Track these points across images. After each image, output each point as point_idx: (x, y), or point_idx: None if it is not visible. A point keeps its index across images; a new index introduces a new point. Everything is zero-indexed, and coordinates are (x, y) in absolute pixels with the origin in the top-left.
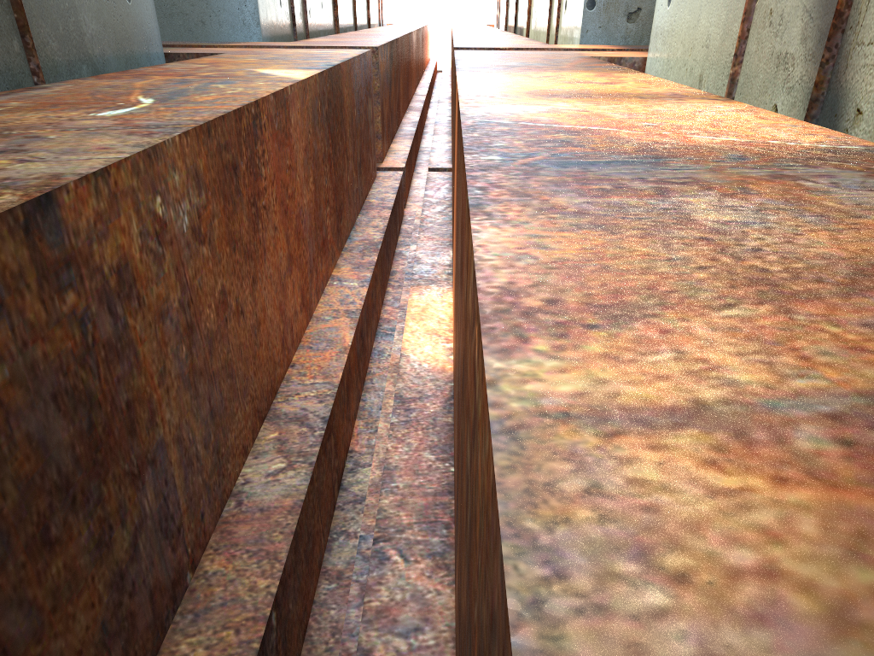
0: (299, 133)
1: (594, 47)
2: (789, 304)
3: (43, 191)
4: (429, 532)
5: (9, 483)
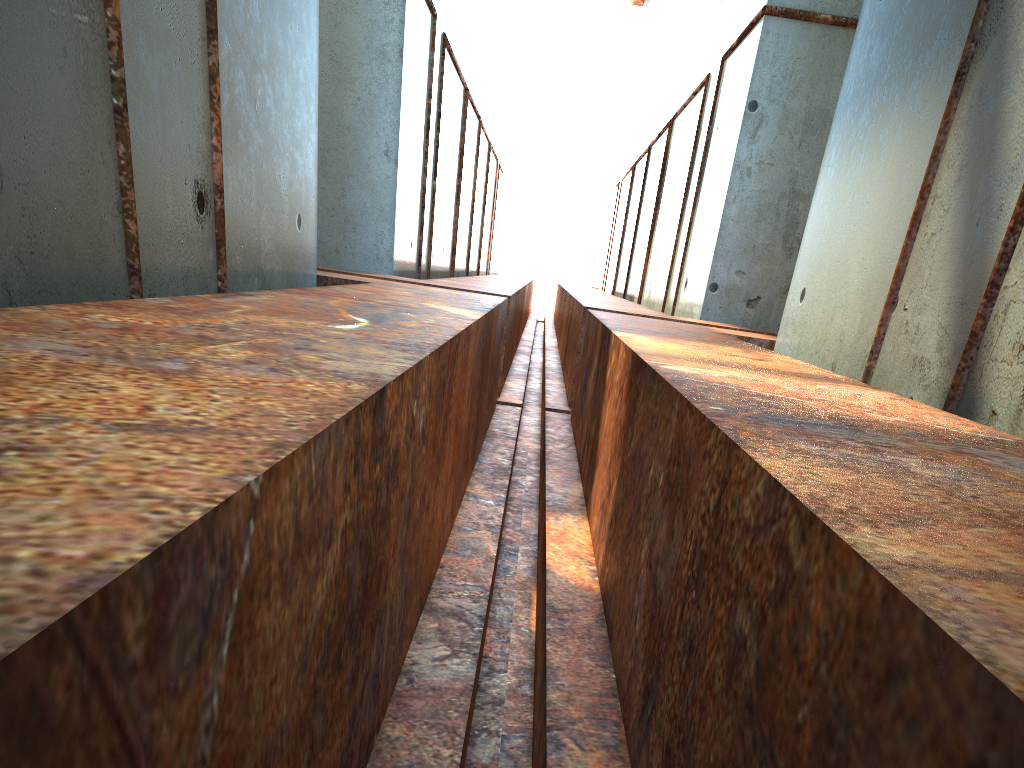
0: (470, 363)
1: (717, 324)
2: (1018, 530)
3: (380, 385)
4: (600, 727)
5: (337, 604)
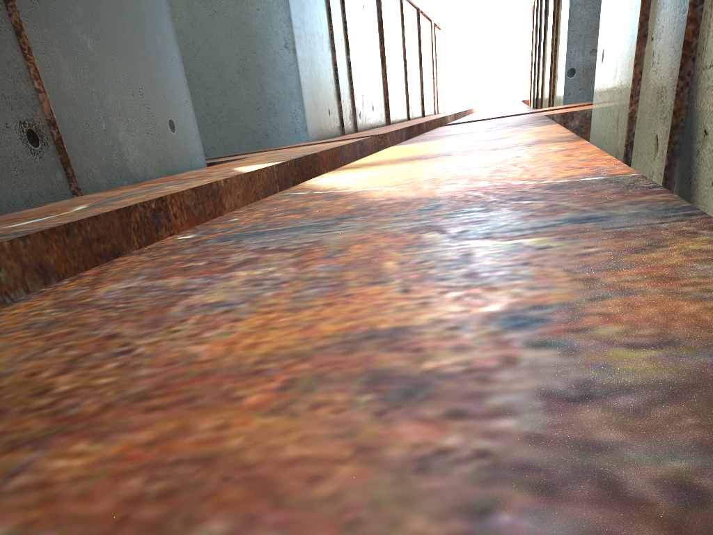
0: None
1: (568, 106)
2: None
3: None
4: None
5: None
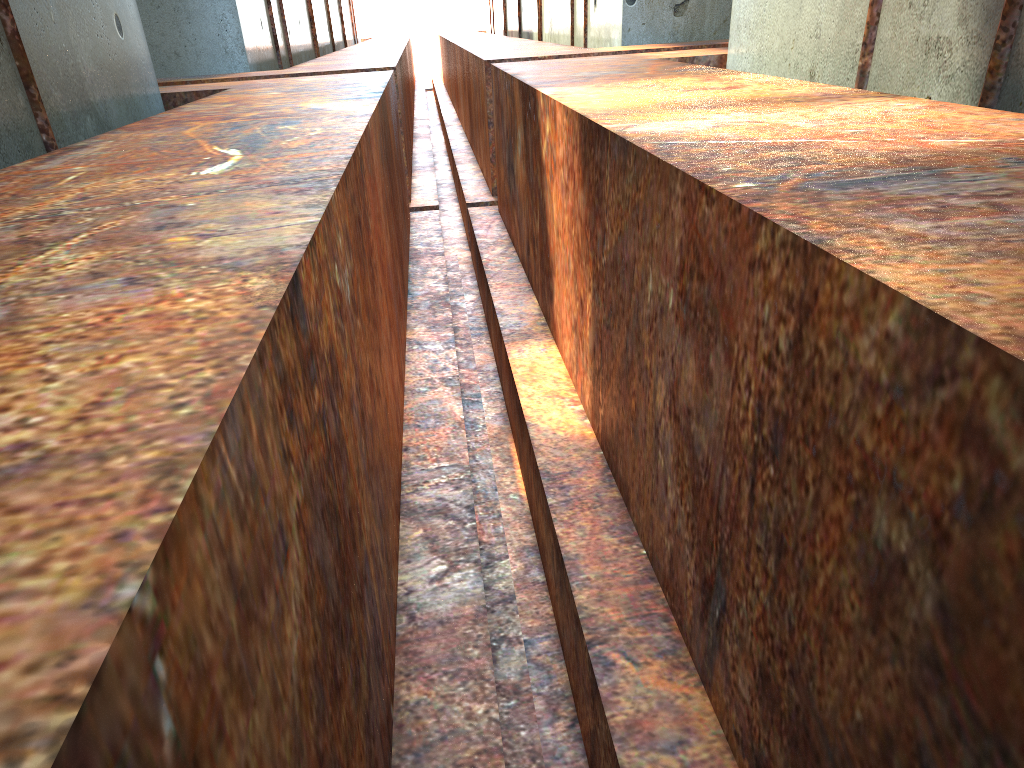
0: (378, 175)
1: (645, 47)
2: None
3: (289, 270)
4: (648, 627)
5: (316, 621)
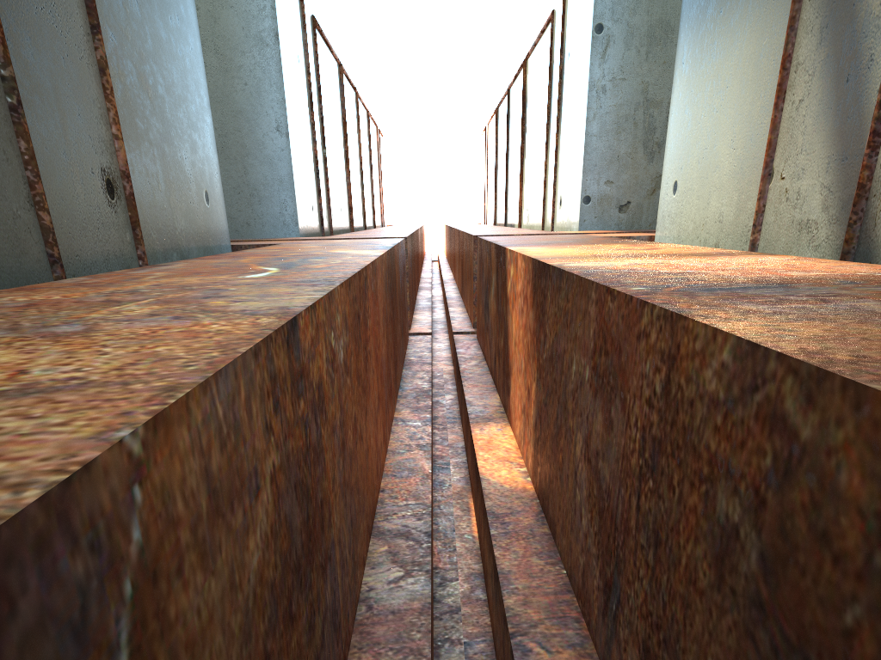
0: (380, 296)
1: (595, 231)
2: None
3: (290, 315)
4: (562, 626)
5: (278, 556)
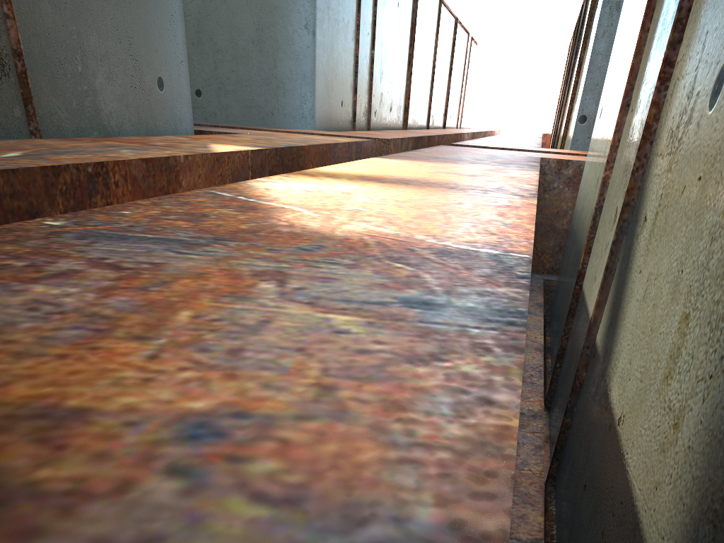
0: None
1: (572, 152)
2: None
3: None
4: None
5: None
